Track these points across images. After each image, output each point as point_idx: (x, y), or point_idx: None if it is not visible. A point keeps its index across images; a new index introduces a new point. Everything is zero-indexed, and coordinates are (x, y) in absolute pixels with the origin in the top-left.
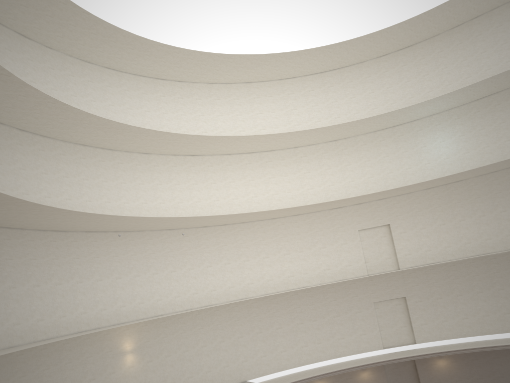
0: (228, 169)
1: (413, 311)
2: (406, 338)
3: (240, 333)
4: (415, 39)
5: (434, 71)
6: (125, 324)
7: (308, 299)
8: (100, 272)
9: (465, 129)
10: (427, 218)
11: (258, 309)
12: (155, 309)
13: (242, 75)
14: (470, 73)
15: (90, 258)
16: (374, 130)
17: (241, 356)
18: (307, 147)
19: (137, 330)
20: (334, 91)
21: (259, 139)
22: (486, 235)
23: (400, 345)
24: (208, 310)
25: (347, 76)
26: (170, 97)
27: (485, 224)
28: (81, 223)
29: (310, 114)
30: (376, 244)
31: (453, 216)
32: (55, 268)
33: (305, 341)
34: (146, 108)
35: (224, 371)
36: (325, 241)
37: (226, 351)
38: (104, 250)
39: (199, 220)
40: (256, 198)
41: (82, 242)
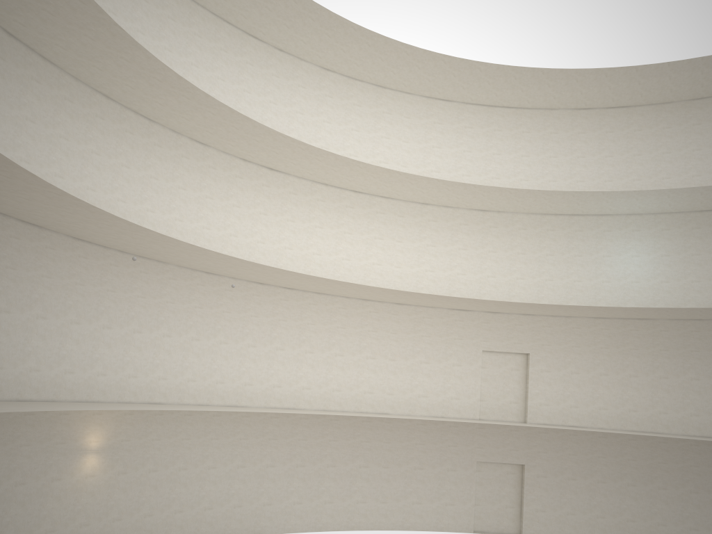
0: (319, 206)
1: (530, 489)
2: (508, 525)
3: (272, 460)
4: (637, 99)
5: (650, 152)
6: (102, 407)
7: (384, 434)
8: (80, 309)
9: (672, 248)
10: (585, 359)
11: (308, 430)
12: (151, 392)
13: (377, 72)
14: (701, 170)
15: (70, 283)
16: (543, 212)
17: (265, 495)
18: (441, 208)
19: (114, 419)
20: (501, 139)
21: (379, 174)
22: (662, 406)
23: (497, 533)
24: (233, 414)
25: (525, 123)
26: (260, 69)
27: (665, 391)
28: (72, 221)
29: (458, 161)
30: (502, 377)
31: (622, 367)
32: (6, 283)
33: (363, 495)
34: (219, 73)
35: (232, 513)
36: (432, 353)
37: (244, 482)
38: (96, 277)
39: (260, 271)
40: (347, 262)
41: (64, 253)
